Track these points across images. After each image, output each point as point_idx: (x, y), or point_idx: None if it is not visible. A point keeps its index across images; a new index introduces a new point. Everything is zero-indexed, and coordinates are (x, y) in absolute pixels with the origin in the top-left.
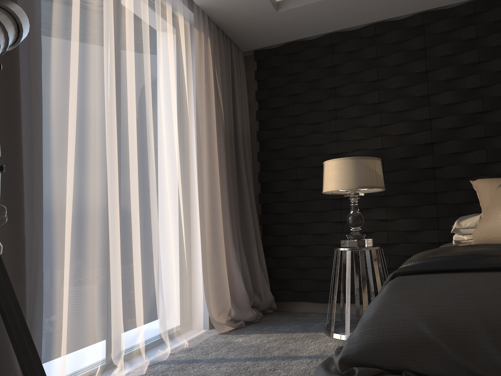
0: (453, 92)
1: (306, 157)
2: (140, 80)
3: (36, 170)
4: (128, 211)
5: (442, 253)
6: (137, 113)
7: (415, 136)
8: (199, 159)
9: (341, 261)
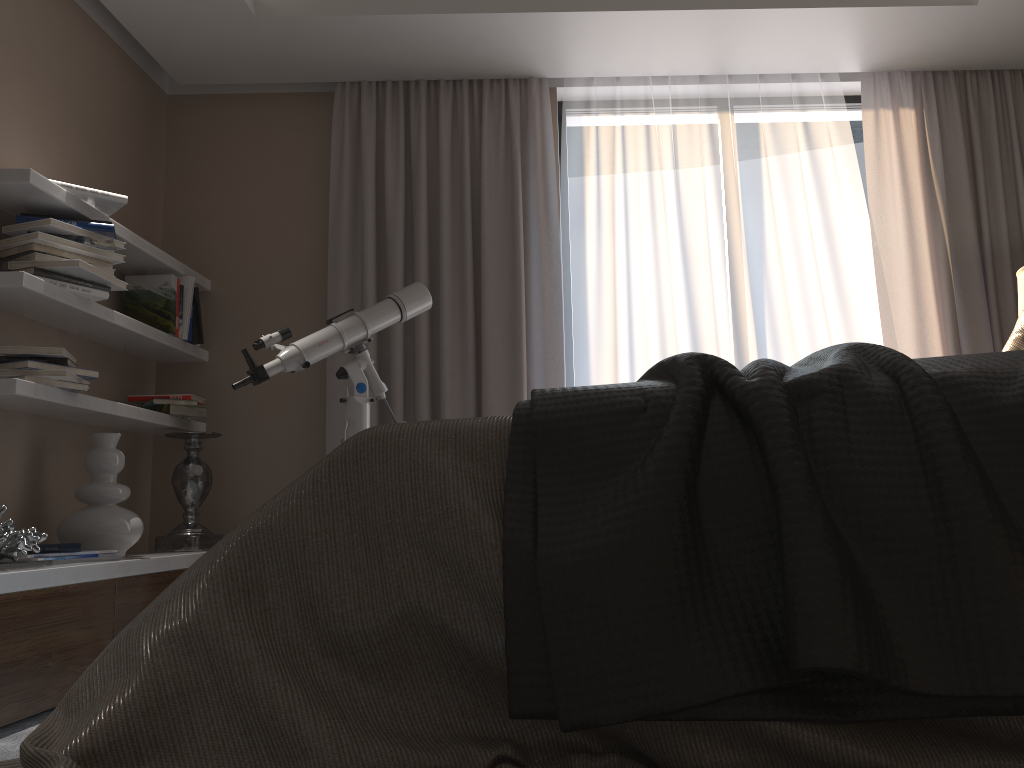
0: None
1: None
2: (726, 244)
3: (555, 386)
4: None
5: None
6: (729, 288)
7: None
8: (885, 321)
9: None
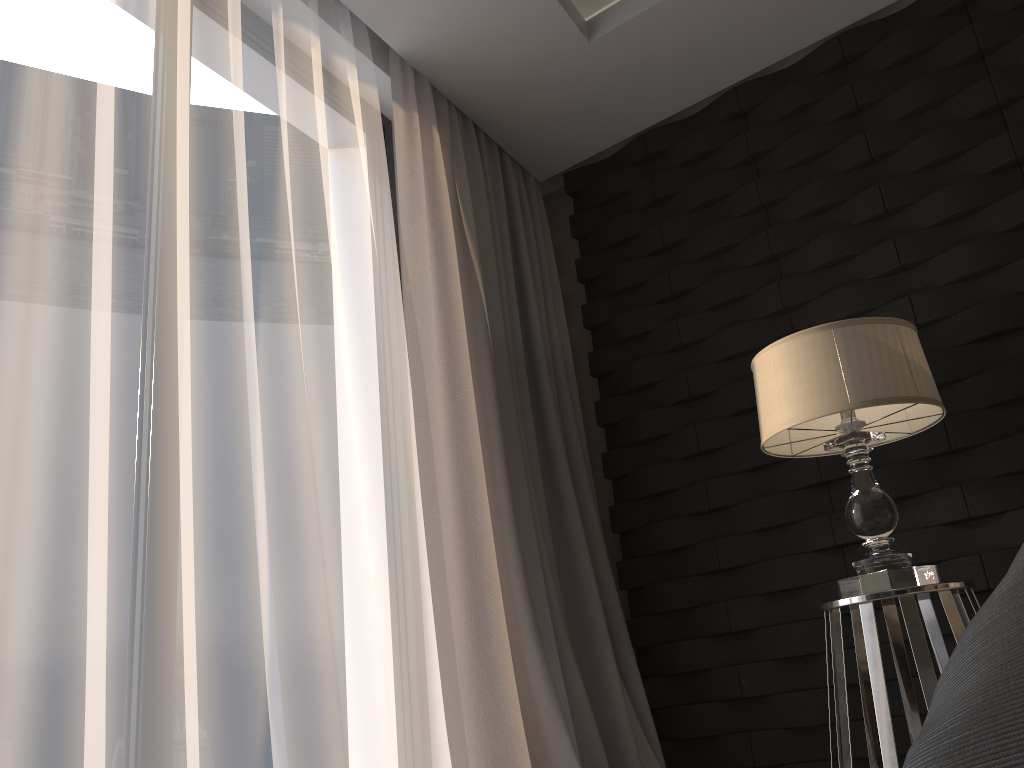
0: None
1: (716, 392)
2: (214, 180)
3: None
4: (153, 517)
5: None
6: (208, 263)
7: (1003, 275)
8: (419, 406)
9: (856, 661)
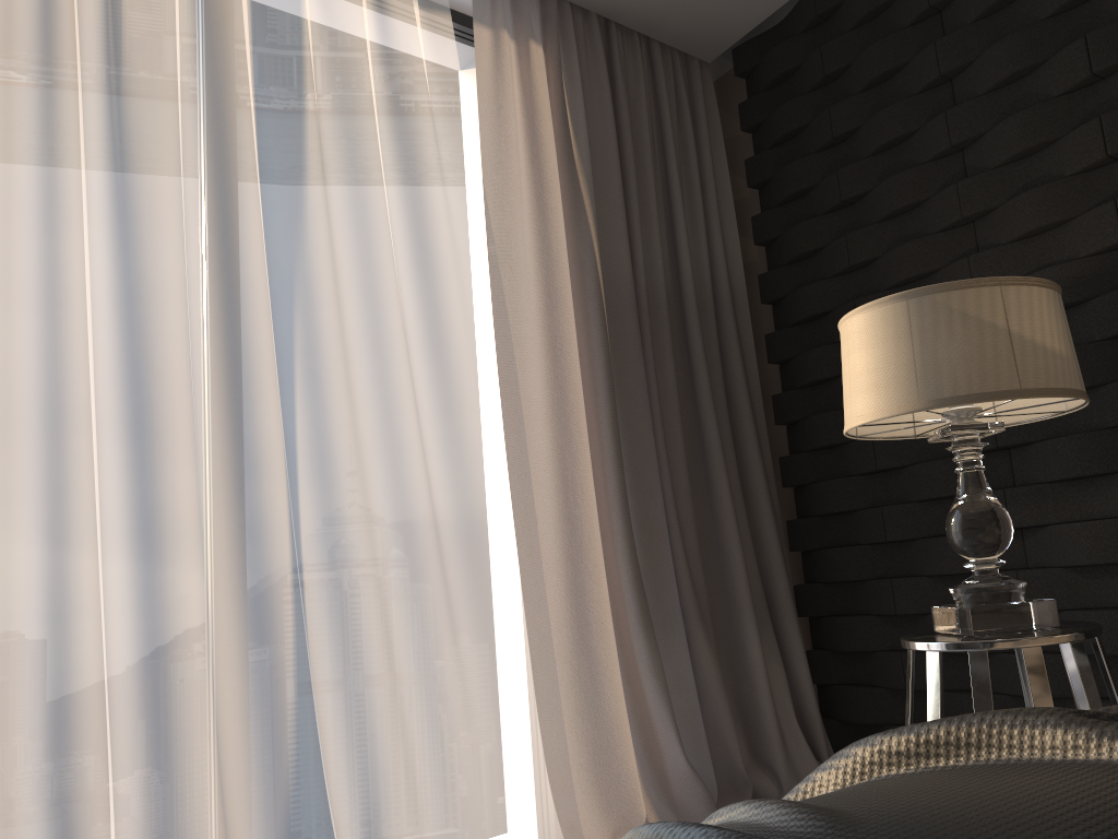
0: None
1: None
2: (223, 191)
3: None
4: (157, 560)
5: (956, 760)
6: (223, 282)
7: None
8: (507, 383)
9: None
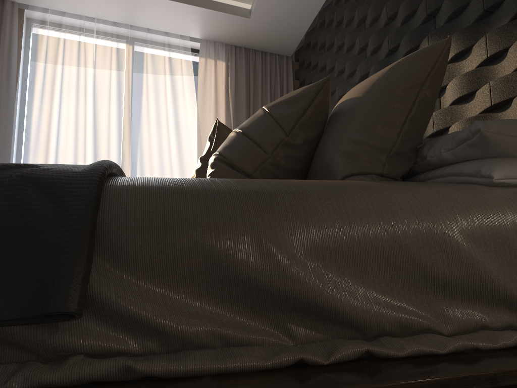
0: (371, 37)
1: None
2: (119, 113)
3: None
4: None
5: None
6: (119, 136)
7: None
8: None
9: None
